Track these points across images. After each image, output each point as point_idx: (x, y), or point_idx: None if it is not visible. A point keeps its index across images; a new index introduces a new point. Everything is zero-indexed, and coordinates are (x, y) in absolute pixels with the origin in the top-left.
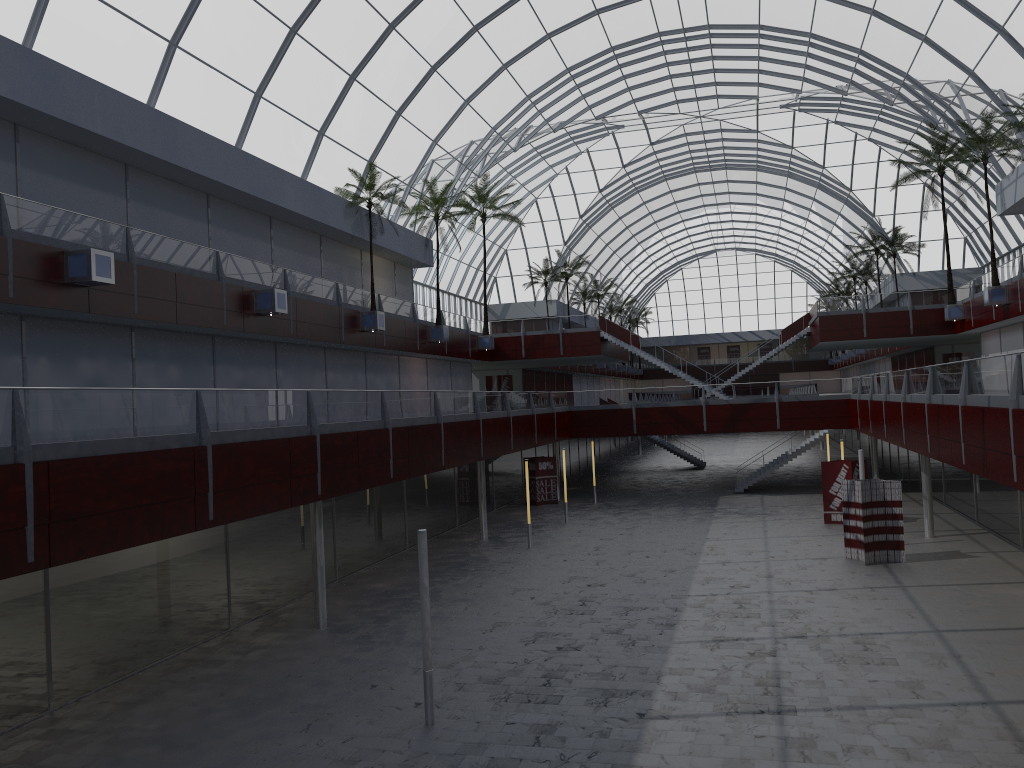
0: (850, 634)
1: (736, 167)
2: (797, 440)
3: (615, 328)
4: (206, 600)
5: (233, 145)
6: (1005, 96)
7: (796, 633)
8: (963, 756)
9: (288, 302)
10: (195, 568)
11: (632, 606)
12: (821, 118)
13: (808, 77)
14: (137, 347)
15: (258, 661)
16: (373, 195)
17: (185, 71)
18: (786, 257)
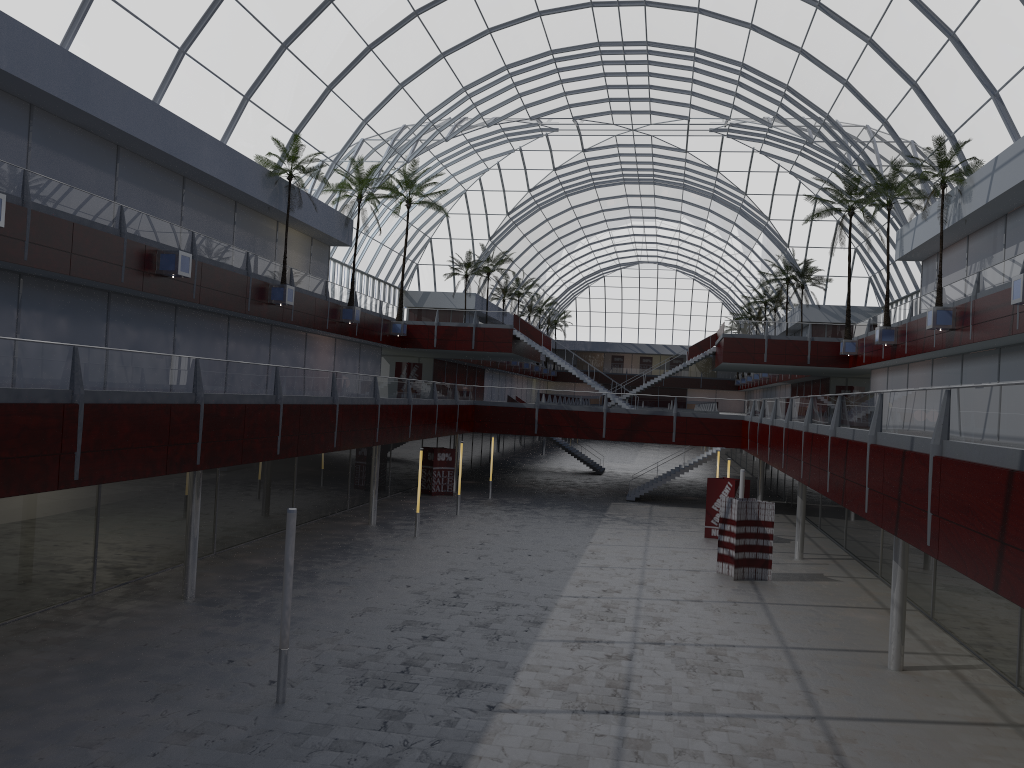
0: (705, 644)
1: (664, 183)
2: (691, 455)
3: (528, 328)
4: (69, 562)
5: (151, 99)
6: (913, 148)
7: (655, 640)
8: (783, 765)
9: (193, 266)
10: (61, 528)
11: (504, 602)
12: (747, 146)
13: (737, 105)
14: (25, 295)
15: (116, 628)
16: (294, 167)
17: (105, 16)
18: (705, 276)
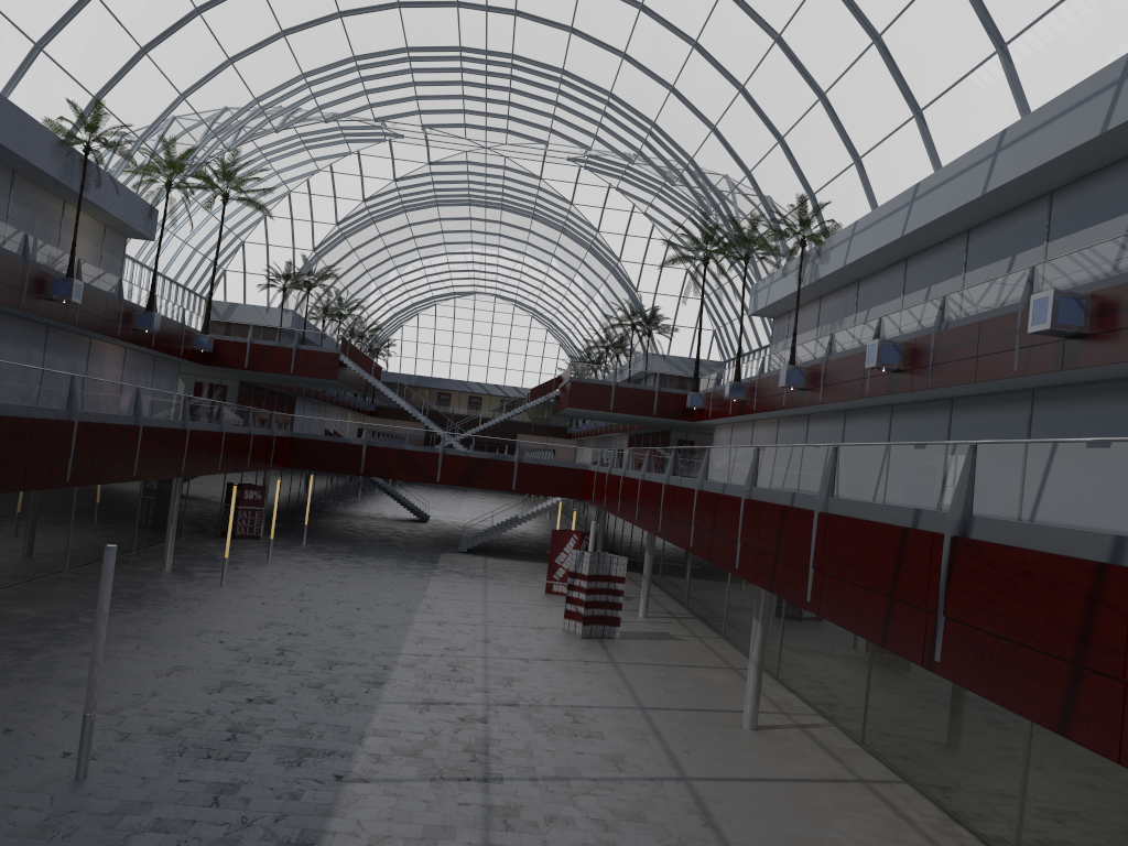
0: (561, 705)
1: (512, 210)
2: (530, 504)
3: (358, 354)
4: None
5: None
6: (774, 203)
7: (509, 701)
8: (656, 828)
9: None
10: None
11: (337, 660)
12: (604, 181)
13: (600, 136)
14: None
15: None
16: (95, 139)
17: None
18: (545, 315)
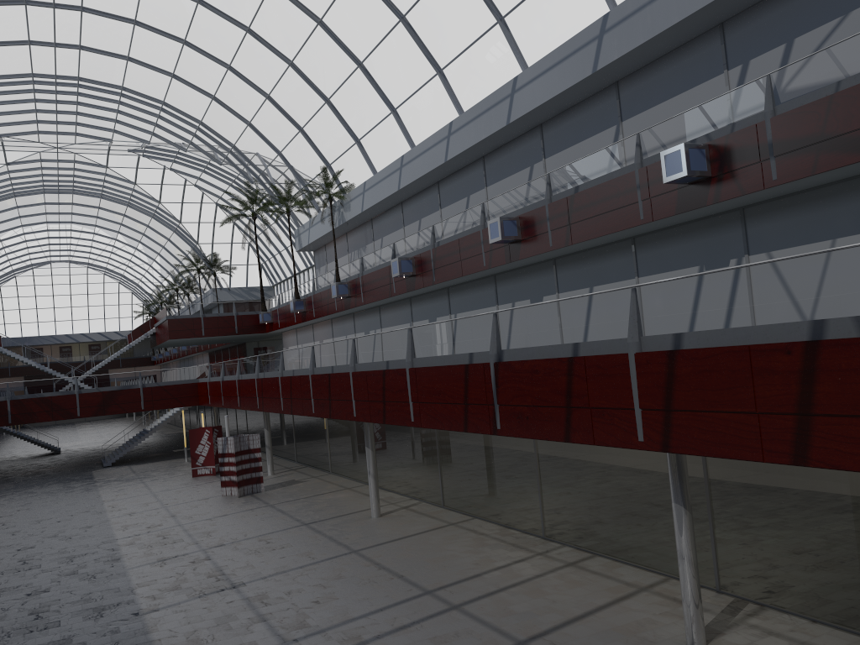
0: (253, 537)
1: (83, 193)
2: (156, 418)
3: None
4: None
5: None
6: (302, 172)
7: (216, 544)
8: (353, 578)
9: None
10: None
11: (73, 555)
12: (160, 164)
13: (157, 133)
14: None
15: None
16: None
17: None
18: (116, 271)
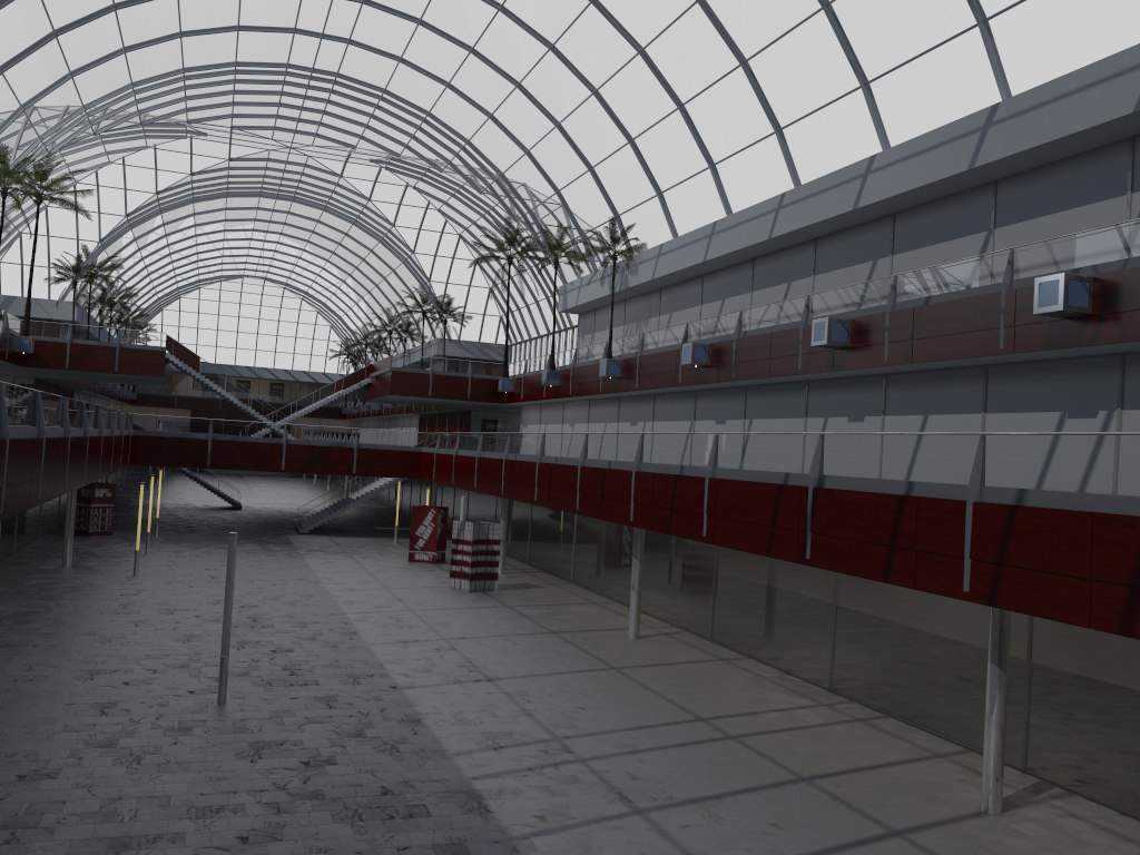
0: (497, 635)
1: (304, 202)
2: (365, 486)
3: (184, 351)
4: None
5: None
6: (581, 218)
7: (458, 636)
8: (617, 693)
9: None
10: None
11: (304, 621)
12: (403, 180)
13: (412, 146)
14: None
15: None
16: None
17: None
18: (318, 298)
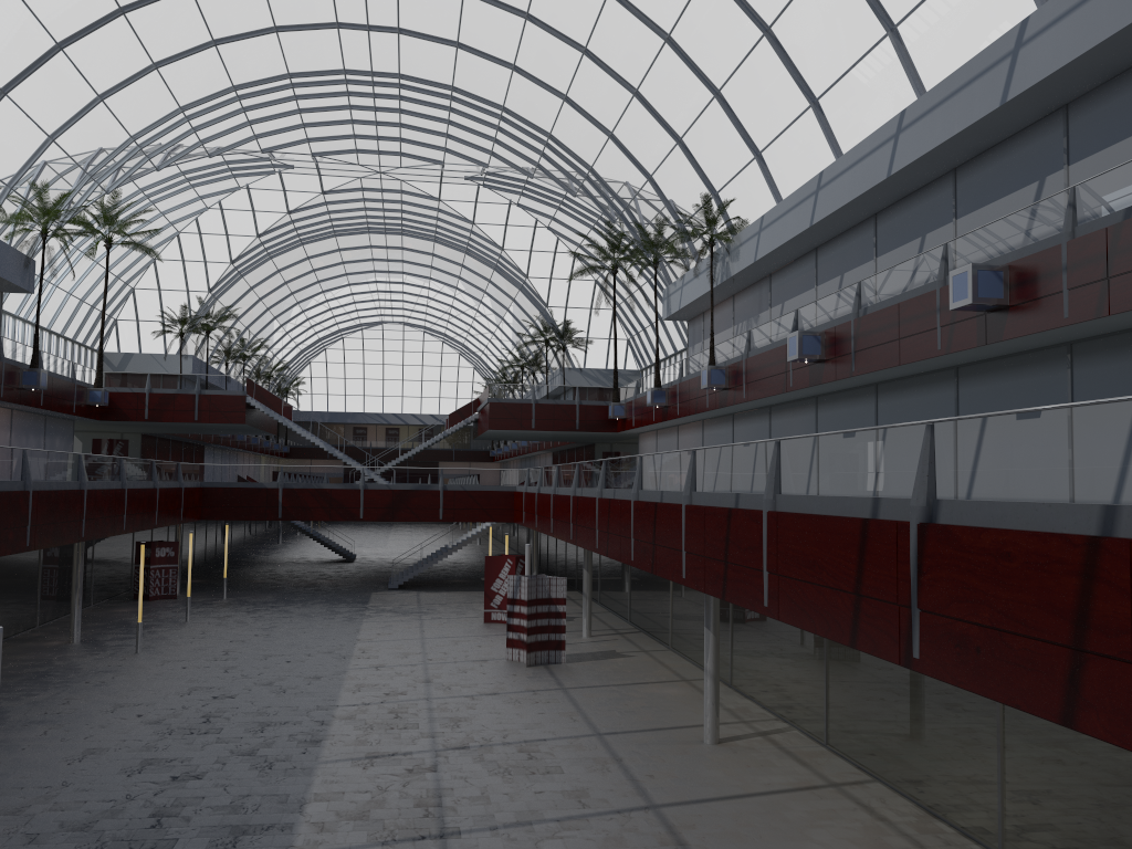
0: (514, 742)
1: (413, 234)
2: (459, 533)
3: (265, 394)
4: None
5: None
6: (678, 205)
7: (458, 744)
8: None
9: None
10: None
11: (269, 721)
12: (505, 198)
13: (497, 152)
14: None
15: None
16: None
17: None
18: (456, 339)
